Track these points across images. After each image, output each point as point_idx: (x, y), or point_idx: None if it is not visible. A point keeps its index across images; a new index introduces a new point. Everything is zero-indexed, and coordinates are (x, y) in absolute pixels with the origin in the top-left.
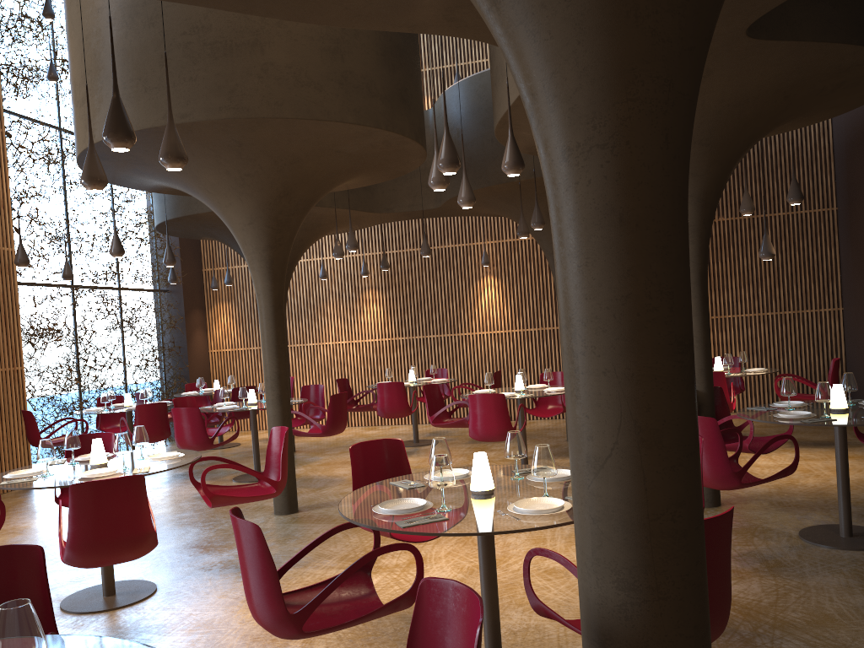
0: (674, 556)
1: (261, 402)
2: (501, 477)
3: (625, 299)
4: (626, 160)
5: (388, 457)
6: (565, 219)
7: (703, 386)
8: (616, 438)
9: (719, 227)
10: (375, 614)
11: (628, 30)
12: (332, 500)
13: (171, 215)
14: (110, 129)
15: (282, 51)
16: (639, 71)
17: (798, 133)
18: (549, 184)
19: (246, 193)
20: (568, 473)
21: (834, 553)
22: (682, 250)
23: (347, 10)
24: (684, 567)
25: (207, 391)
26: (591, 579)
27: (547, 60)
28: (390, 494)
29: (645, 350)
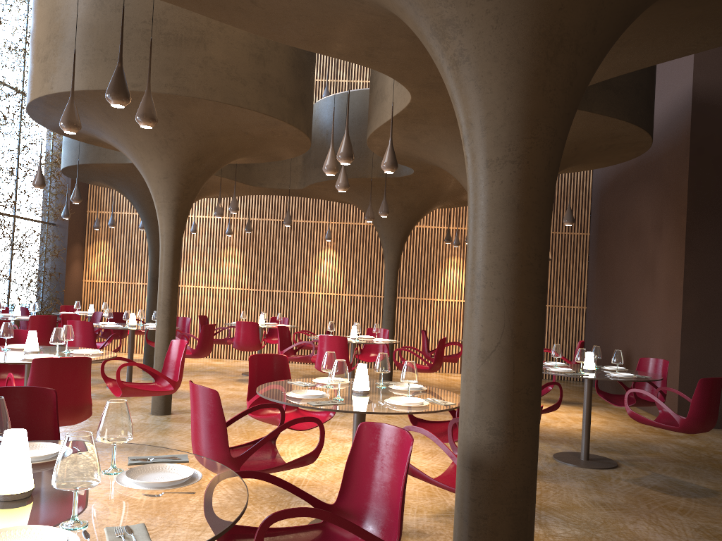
0: (525, 415)
1: (139, 325)
2: (369, 386)
3: (515, 256)
4: (525, 172)
5: (275, 368)
6: (482, 203)
7: None
8: (499, 340)
9: None
10: (289, 465)
11: (537, 97)
12: None
13: (80, 161)
14: (113, 89)
15: (220, 50)
16: (540, 121)
17: (569, 175)
18: (473, 180)
19: (167, 153)
20: (417, 387)
21: (577, 469)
22: (548, 231)
23: (299, 35)
24: (530, 423)
25: (82, 313)
26: (471, 428)
27: (485, 105)
28: (292, 388)
29: (522, 288)
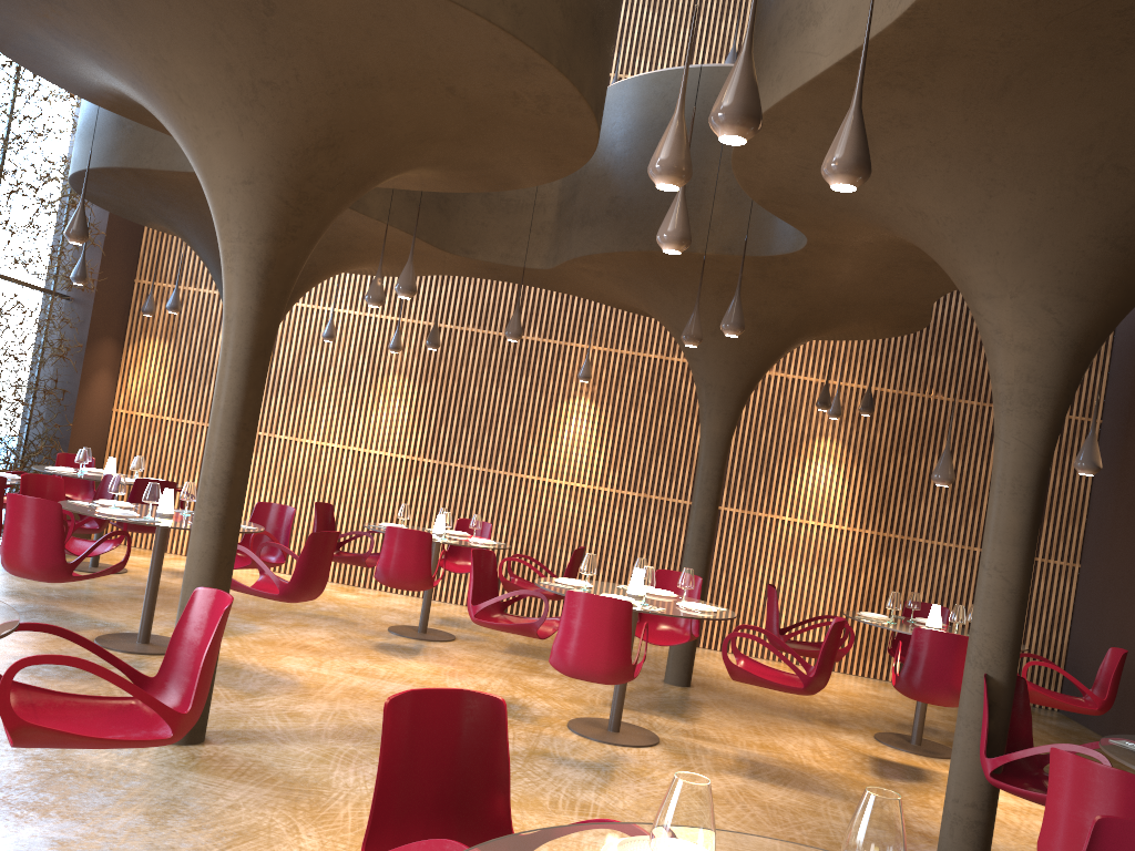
0: None
1: (182, 514)
2: None
3: None
4: None
5: (464, 736)
6: None
7: (1003, 673)
8: None
9: (933, 407)
10: None
11: None
12: (271, 728)
13: (101, 161)
14: None
15: None
16: None
17: None
18: None
19: (255, 121)
20: None
21: None
22: None
23: None
24: None
25: (93, 474)
26: None
27: None
28: None
29: None
